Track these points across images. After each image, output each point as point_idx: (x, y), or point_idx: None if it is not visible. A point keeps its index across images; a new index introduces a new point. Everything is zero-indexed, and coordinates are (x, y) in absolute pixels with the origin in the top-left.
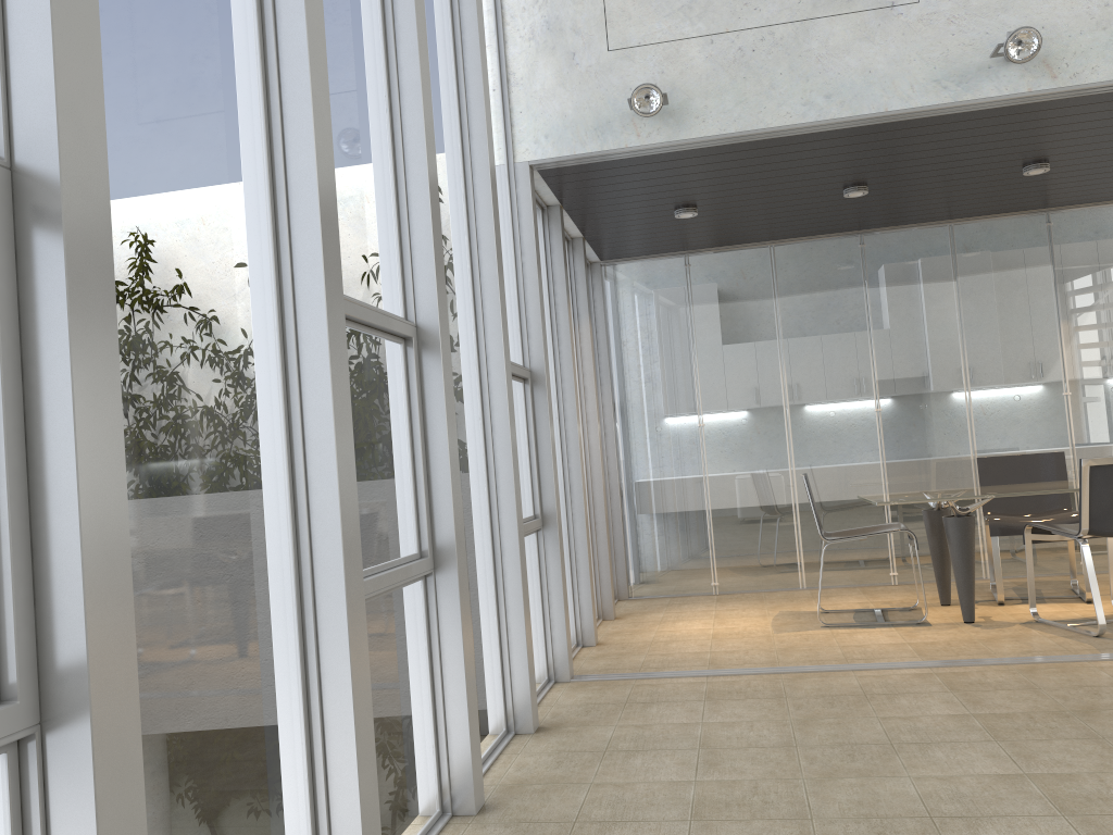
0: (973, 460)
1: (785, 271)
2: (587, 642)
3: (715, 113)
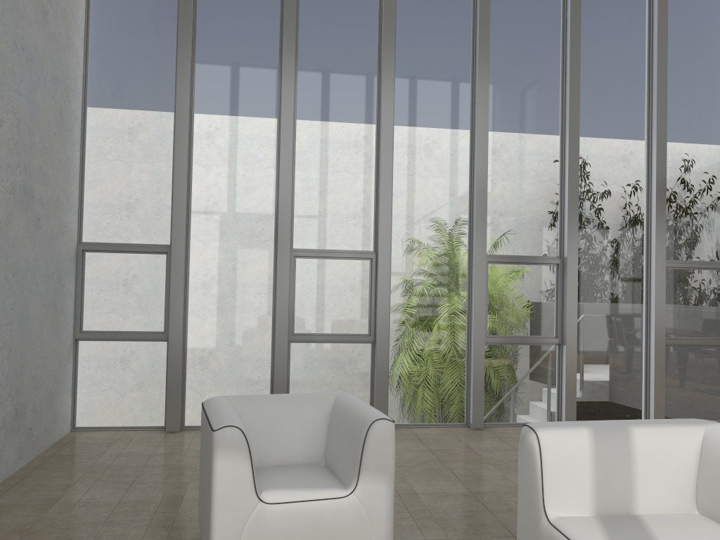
0: None
1: None
2: None
3: None
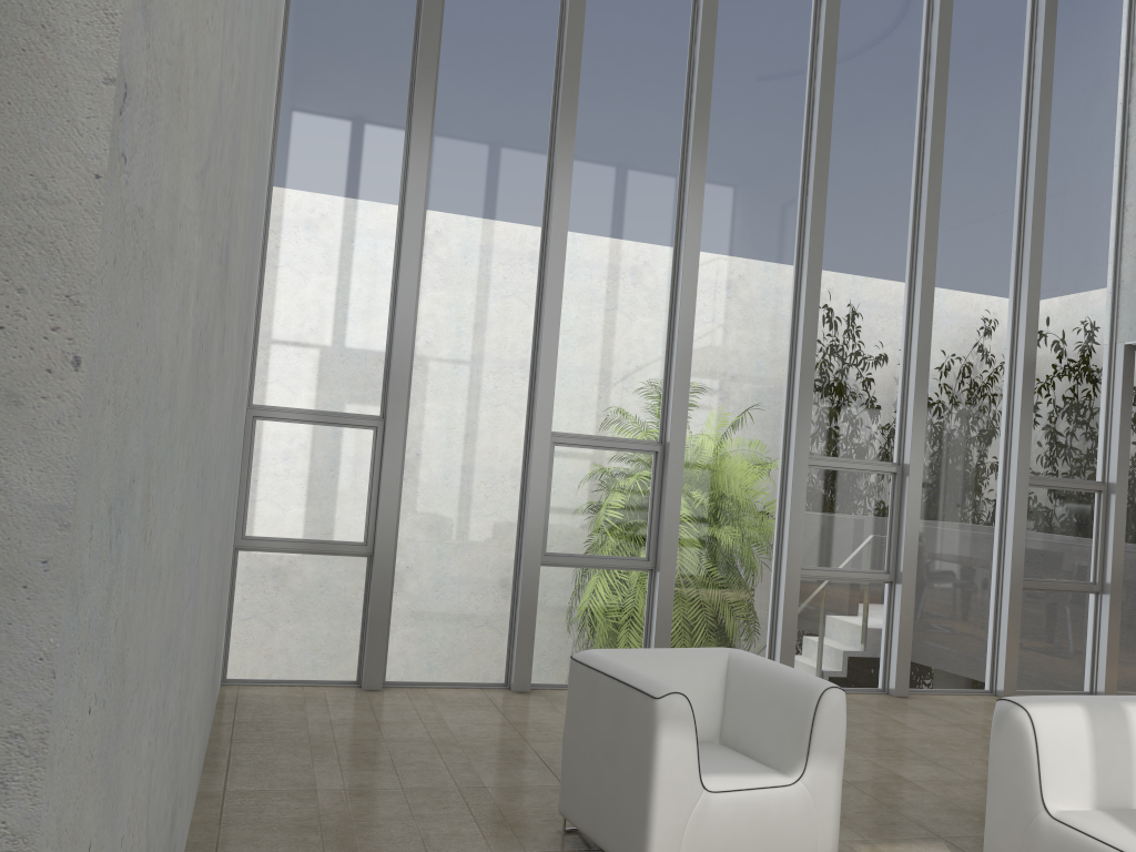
0: None
1: None
2: None
3: None
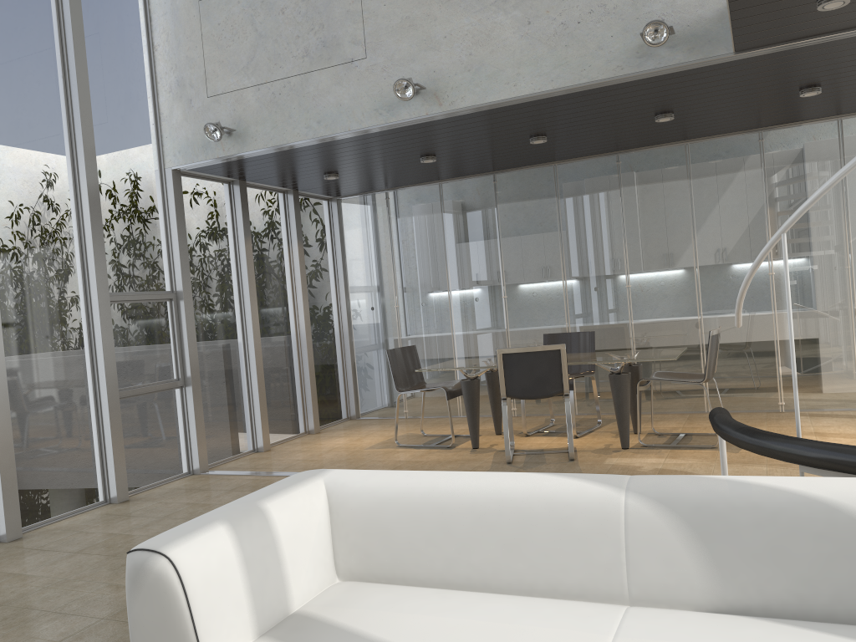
0: (567, 332)
1: (448, 201)
2: (260, 449)
3: (261, 135)
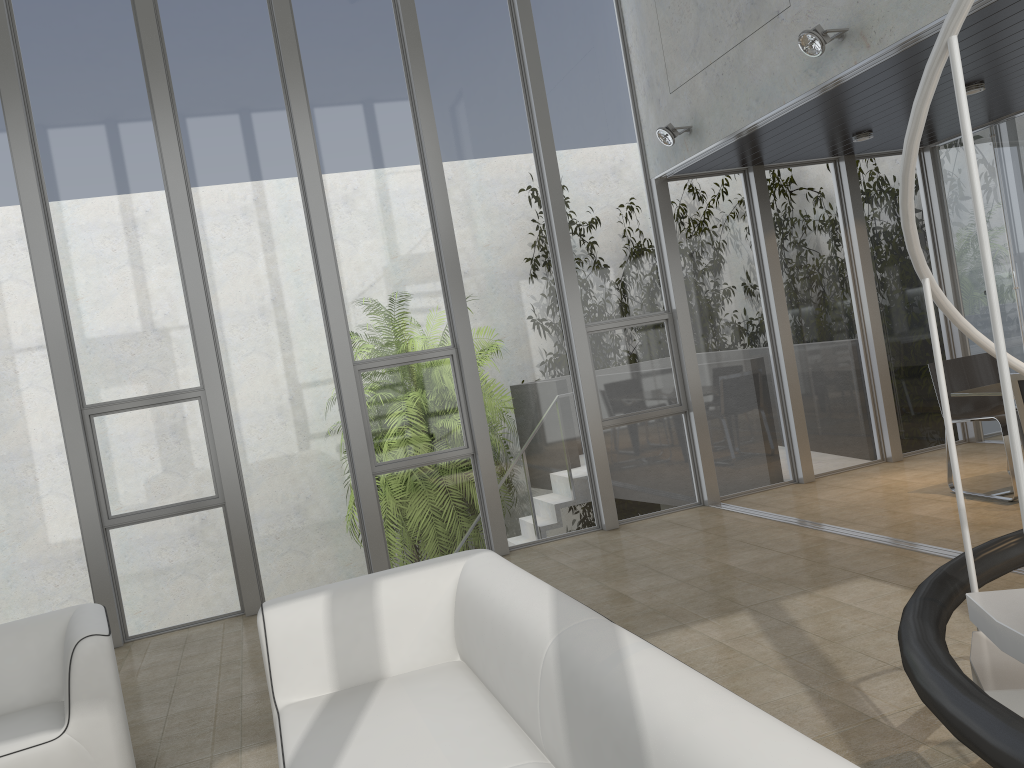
0: None
1: None
2: (800, 480)
3: (713, 126)
